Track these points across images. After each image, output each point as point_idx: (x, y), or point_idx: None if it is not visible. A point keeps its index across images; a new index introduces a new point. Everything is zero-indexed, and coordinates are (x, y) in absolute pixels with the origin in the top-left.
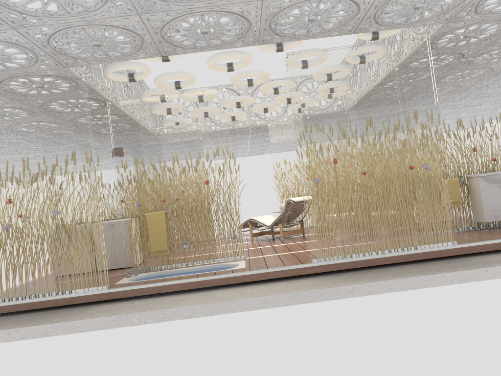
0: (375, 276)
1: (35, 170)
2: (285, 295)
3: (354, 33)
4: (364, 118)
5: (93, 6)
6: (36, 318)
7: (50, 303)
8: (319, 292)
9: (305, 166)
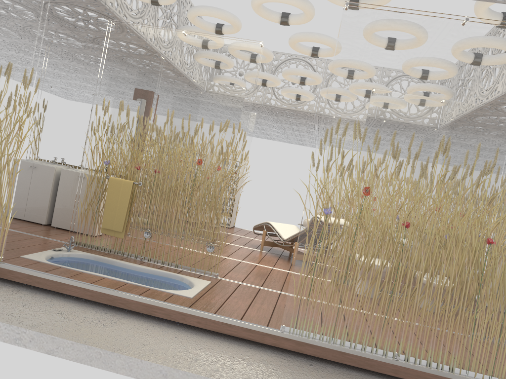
0: None
1: None
2: (200, 378)
3: None
4: (437, 138)
5: None
6: None
7: None
8: None
9: (316, 184)
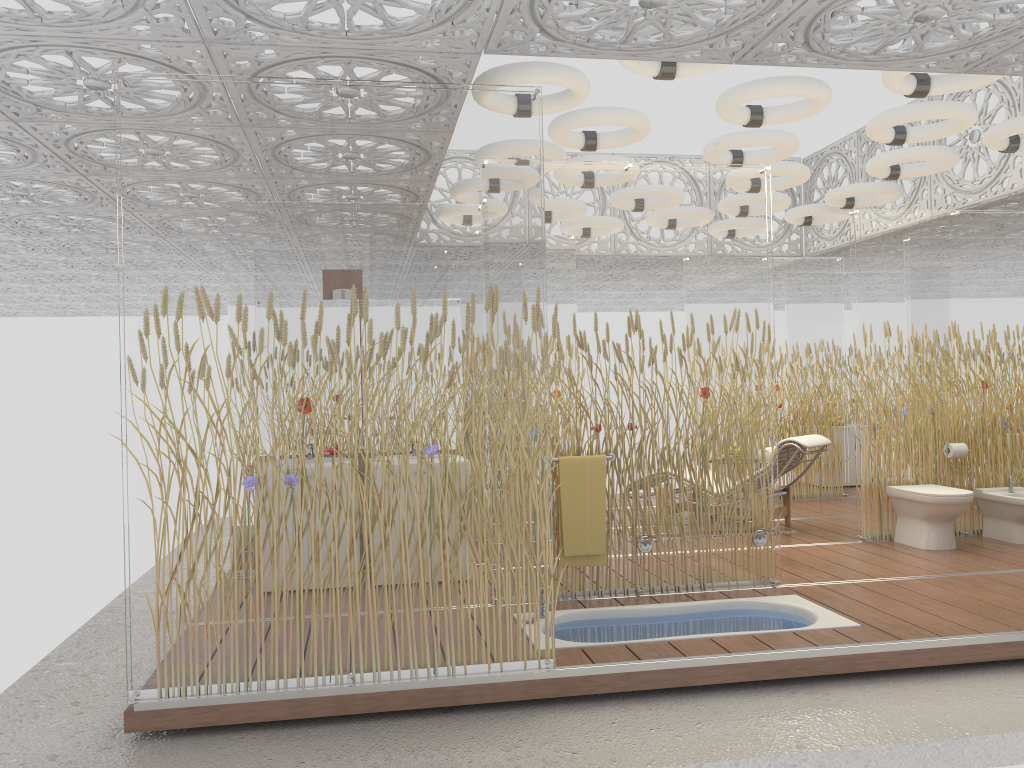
0: None
1: (390, 327)
2: None
3: None
4: None
5: None
6: (396, 752)
7: (397, 700)
8: None
9: None
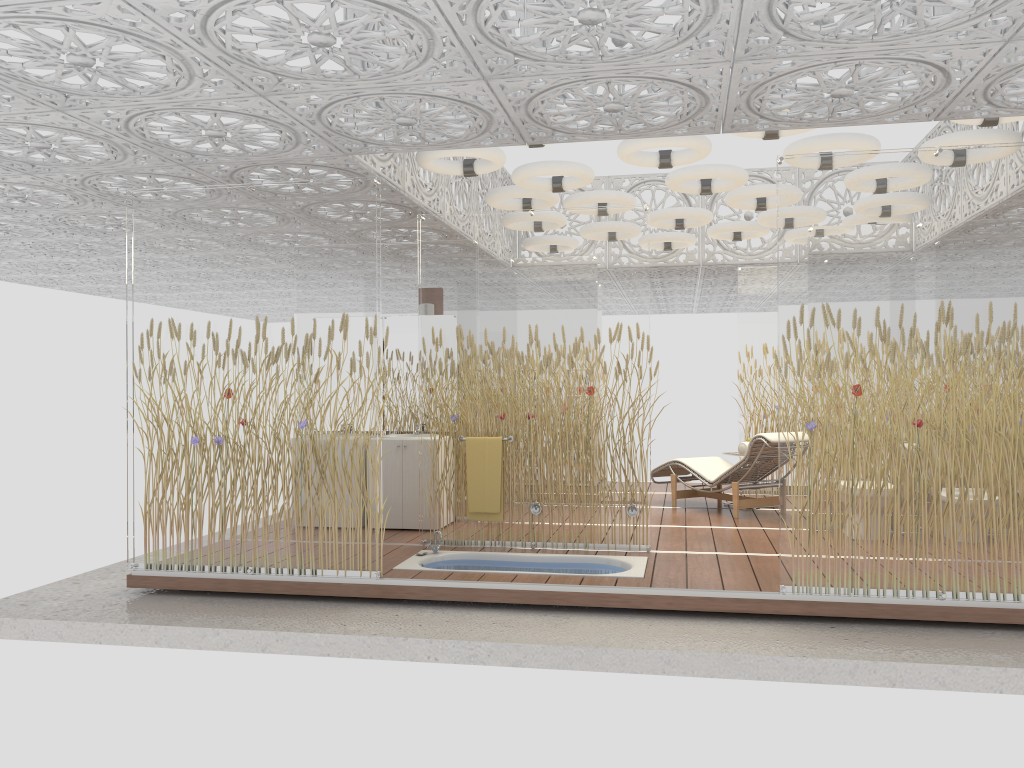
0: (911, 647)
1: (276, 343)
2: (712, 656)
3: (936, 119)
4: (934, 306)
5: (401, 65)
6: (252, 613)
7: (278, 586)
8: (782, 661)
9: (789, 394)
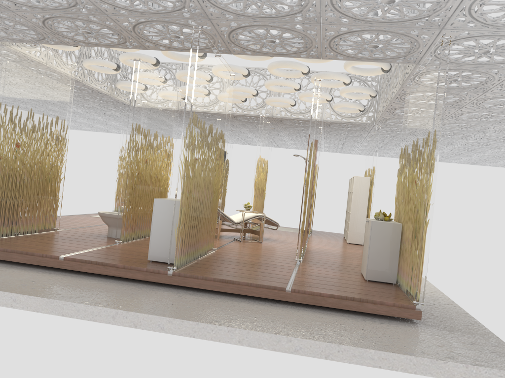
0: None
1: None
2: None
3: None
4: None
5: None
6: None
7: None
8: None
9: None
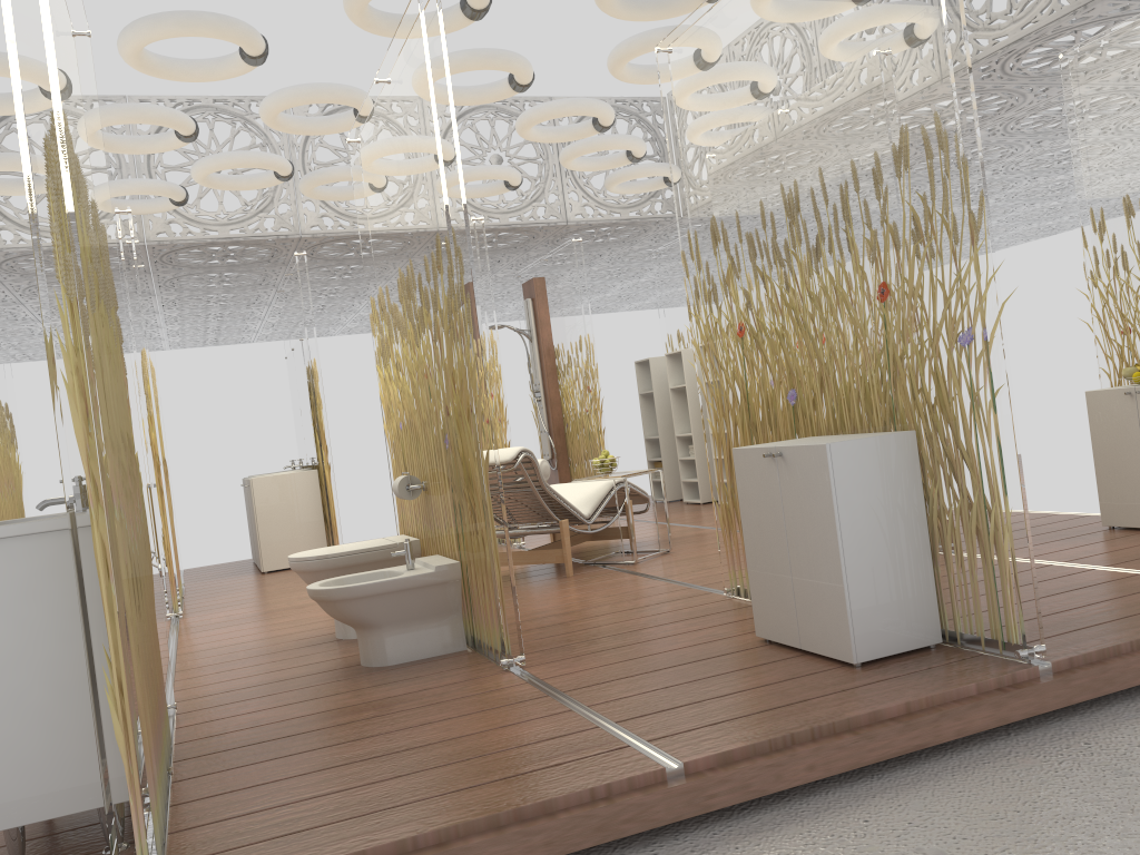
0: None
1: None
2: None
3: None
4: None
5: None
6: None
7: None
8: None
9: None
